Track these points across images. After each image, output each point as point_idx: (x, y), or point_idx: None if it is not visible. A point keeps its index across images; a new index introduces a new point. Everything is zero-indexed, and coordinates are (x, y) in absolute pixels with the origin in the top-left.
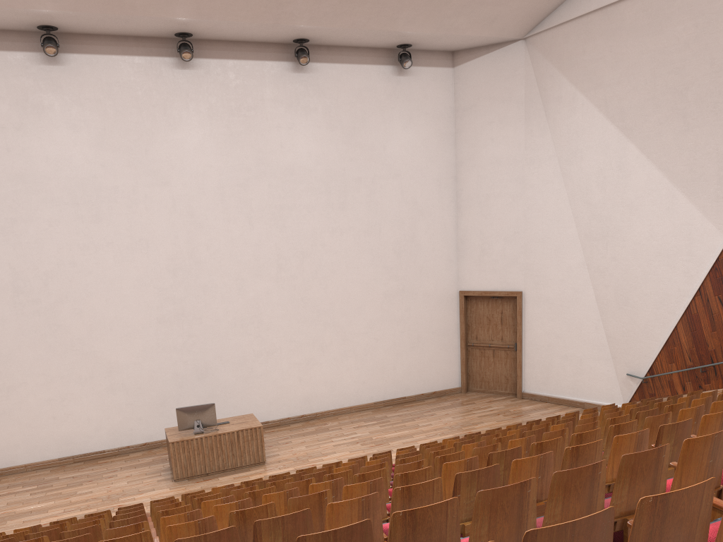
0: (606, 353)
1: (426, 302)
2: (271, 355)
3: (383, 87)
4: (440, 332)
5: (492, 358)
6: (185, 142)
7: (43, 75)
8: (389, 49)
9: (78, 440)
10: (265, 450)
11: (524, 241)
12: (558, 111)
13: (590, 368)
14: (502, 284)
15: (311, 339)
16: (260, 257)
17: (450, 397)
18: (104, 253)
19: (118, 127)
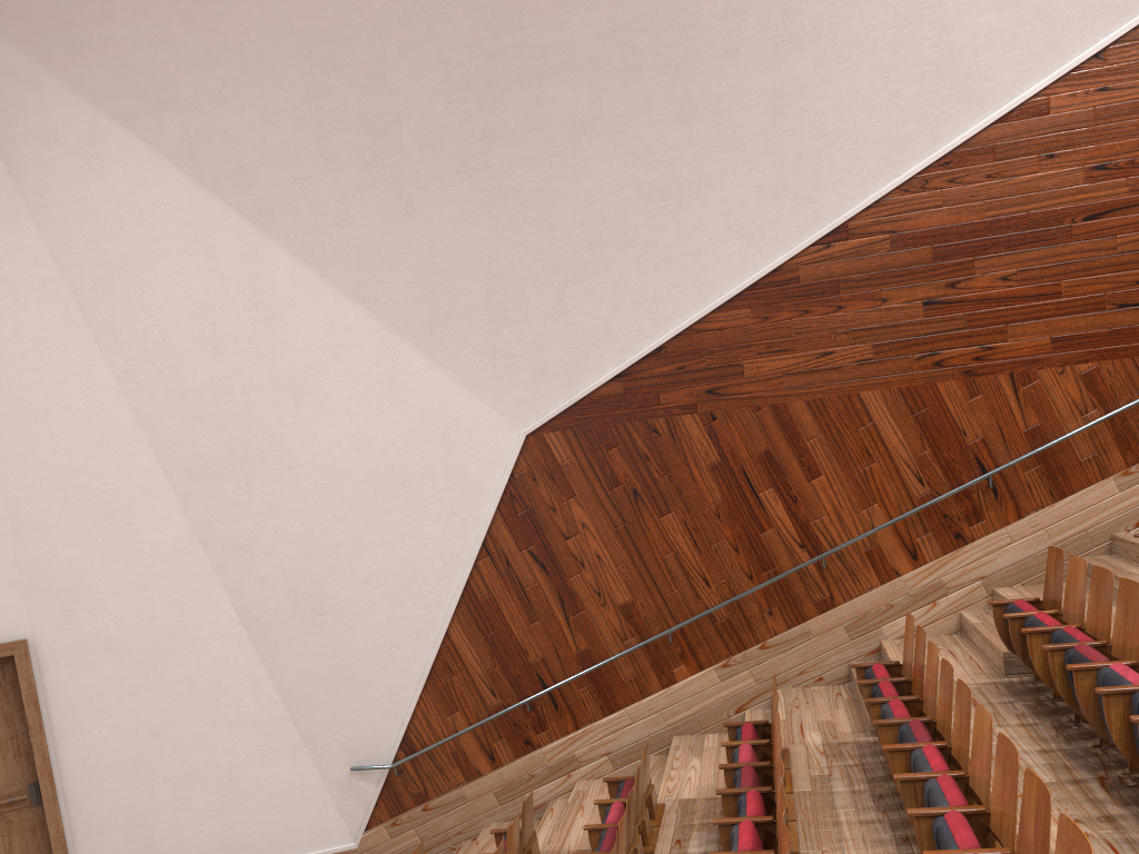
0: (290, 737)
1: None
2: None
3: None
4: None
5: None
6: None
7: None
8: None
9: None
10: None
11: (6, 502)
12: (50, 166)
13: (258, 782)
14: None
15: None
16: None
17: None
18: None
19: None
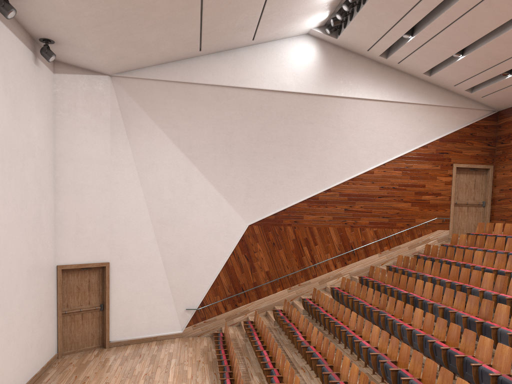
0: (170, 299)
1: (44, 277)
2: None
3: (29, 69)
4: (49, 304)
5: (81, 321)
6: None
7: None
8: (31, 36)
9: None
10: None
11: (110, 223)
12: (139, 134)
13: (160, 310)
14: (94, 257)
15: None
16: None
17: (60, 364)
18: None
19: None
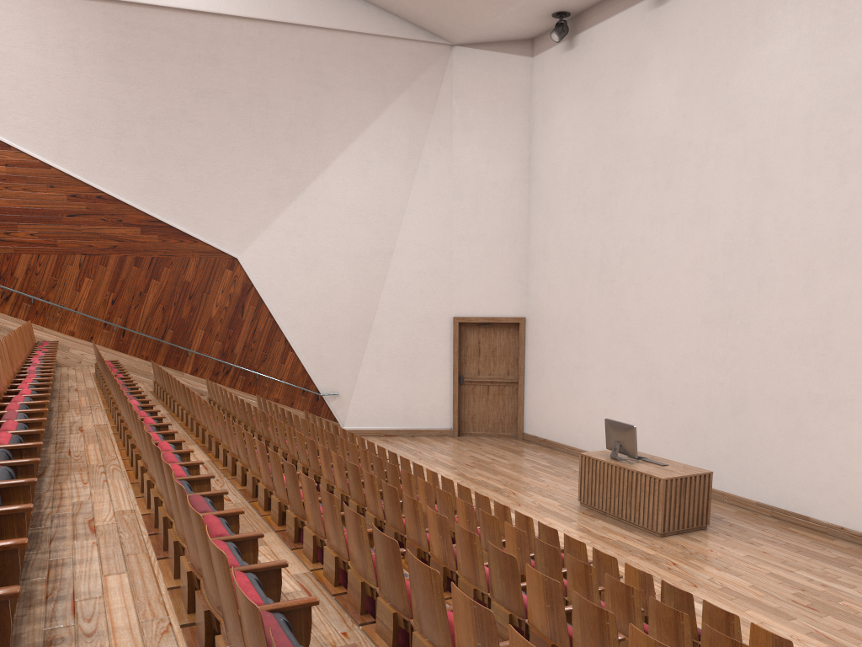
0: None
1: None
2: (835, 408)
3: None
4: None
5: None
6: (772, 59)
7: (652, 21)
8: None
9: None
10: (709, 534)
11: None
12: None
13: None
14: None
15: None
16: (846, 233)
17: None
18: (668, 227)
19: (704, 60)
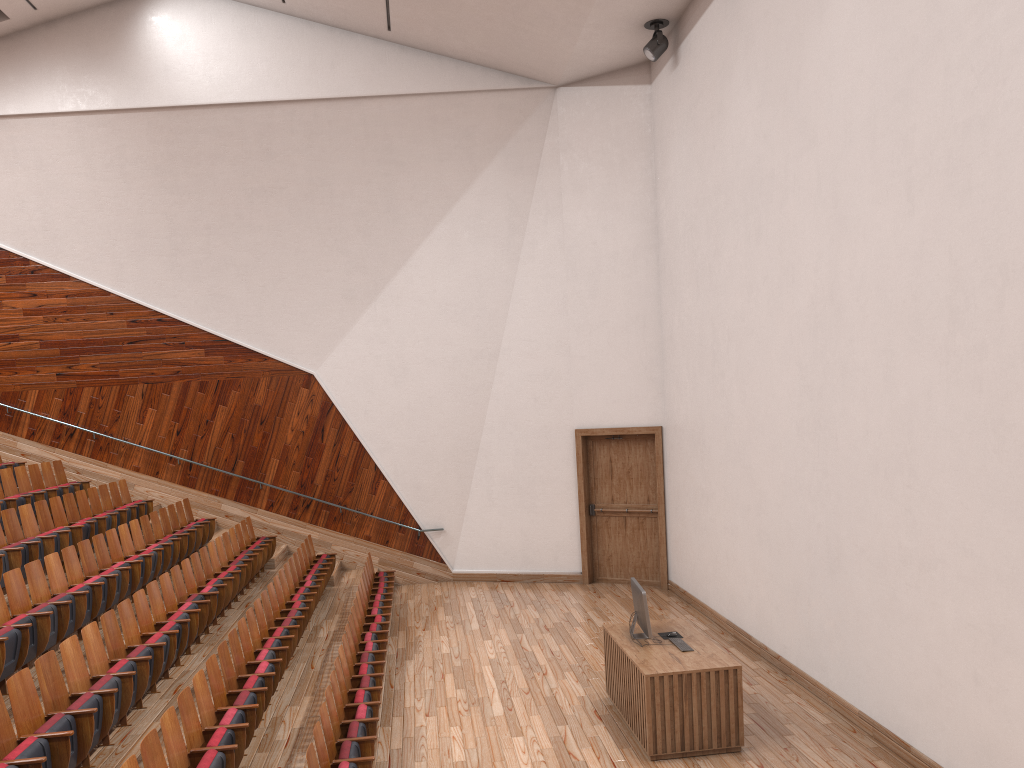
0: None
1: None
2: (926, 572)
3: None
4: None
5: None
6: (833, 35)
7: (733, 10)
8: None
9: (738, 603)
10: (733, 761)
11: None
12: None
13: None
14: None
15: (1006, 565)
16: (920, 290)
17: None
18: (761, 296)
19: (777, 53)
